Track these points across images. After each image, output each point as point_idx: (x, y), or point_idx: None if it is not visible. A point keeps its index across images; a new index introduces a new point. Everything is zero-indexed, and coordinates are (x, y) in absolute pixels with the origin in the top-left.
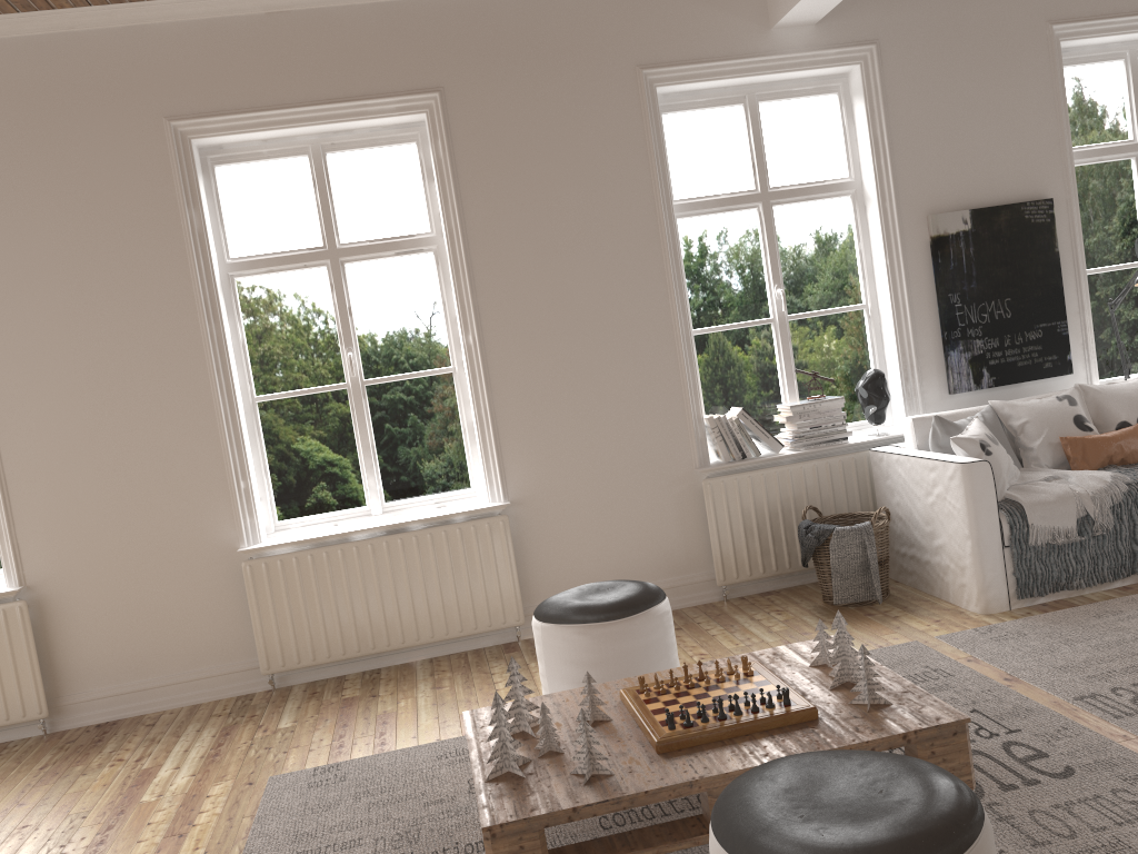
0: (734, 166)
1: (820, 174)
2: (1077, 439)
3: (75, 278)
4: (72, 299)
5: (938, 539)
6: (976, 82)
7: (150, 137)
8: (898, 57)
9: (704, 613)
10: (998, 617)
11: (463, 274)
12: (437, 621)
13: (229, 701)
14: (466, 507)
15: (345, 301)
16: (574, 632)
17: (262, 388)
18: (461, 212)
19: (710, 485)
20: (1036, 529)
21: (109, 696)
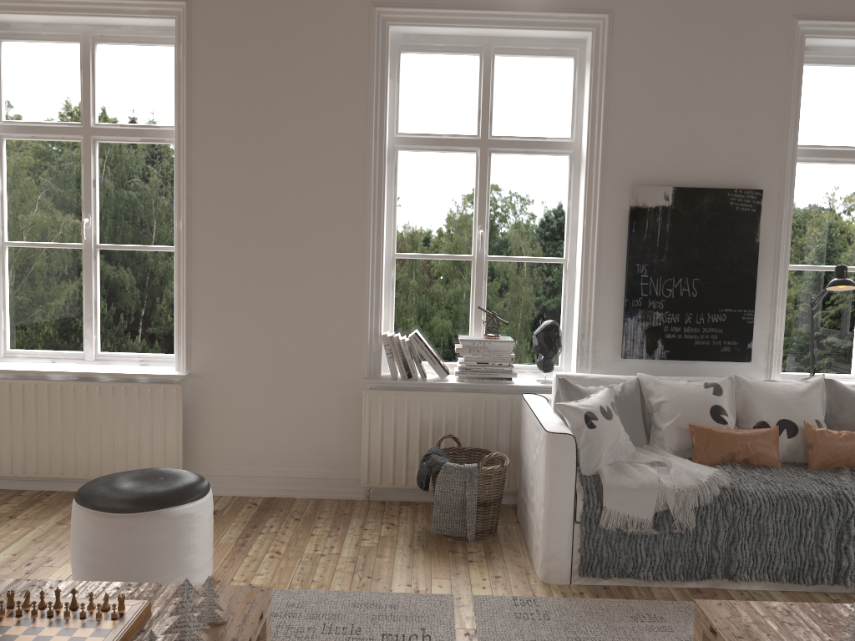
0: (461, 110)
1: (544, 130)
2: (704, 430)
3: None
4: None
5: (534, 497)
6: (706, 65)
7: None
8: (630, 29)
9: (336, 509)
10: (550, 590)
11: (183, 167)
12: (106, 462)
13: None
14: (154, 370)
15: (90, 174)
16: (84, 515)
17: (13, 235)
18: (189, 112)
19: (369, 396)
20: (608, 513)
21: None
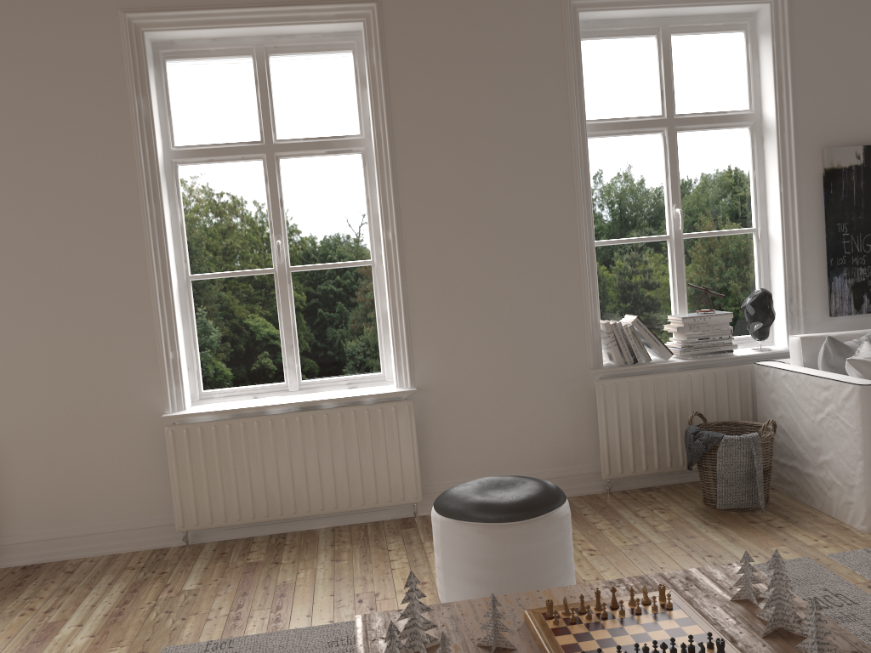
0: (643, 92)
1: (723, 105)
2: None
3: (28, 153)
4: (25, 173)
5: (824, 455)
6: None
7: (106, 27)
8: None
9: (589, 504)
10: None
11: (388, 174)
12: (341, 493)
13: (145, 553)
14: (375, 390)
15: (277, 193)
16: (473, 530)
17: (197, 268)
18: (389, 117)
19: (603, 386)
20: None
21: (36, 541)
